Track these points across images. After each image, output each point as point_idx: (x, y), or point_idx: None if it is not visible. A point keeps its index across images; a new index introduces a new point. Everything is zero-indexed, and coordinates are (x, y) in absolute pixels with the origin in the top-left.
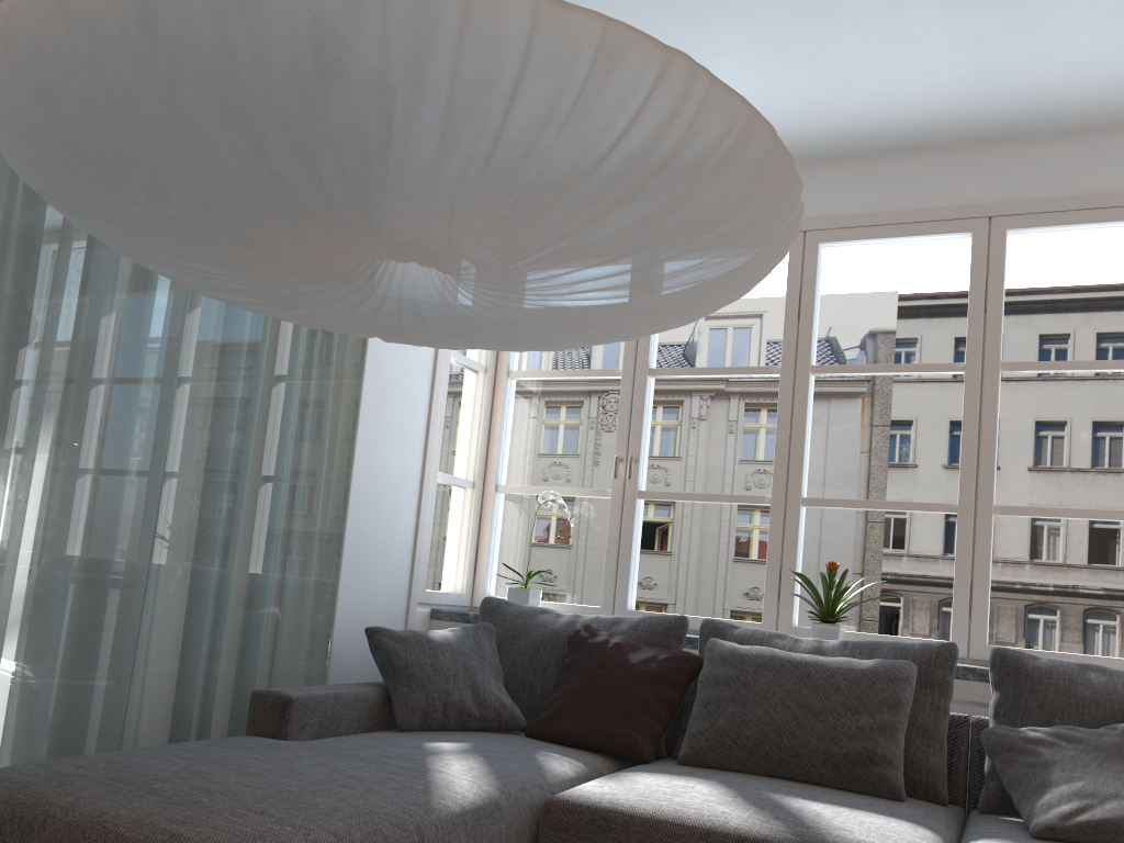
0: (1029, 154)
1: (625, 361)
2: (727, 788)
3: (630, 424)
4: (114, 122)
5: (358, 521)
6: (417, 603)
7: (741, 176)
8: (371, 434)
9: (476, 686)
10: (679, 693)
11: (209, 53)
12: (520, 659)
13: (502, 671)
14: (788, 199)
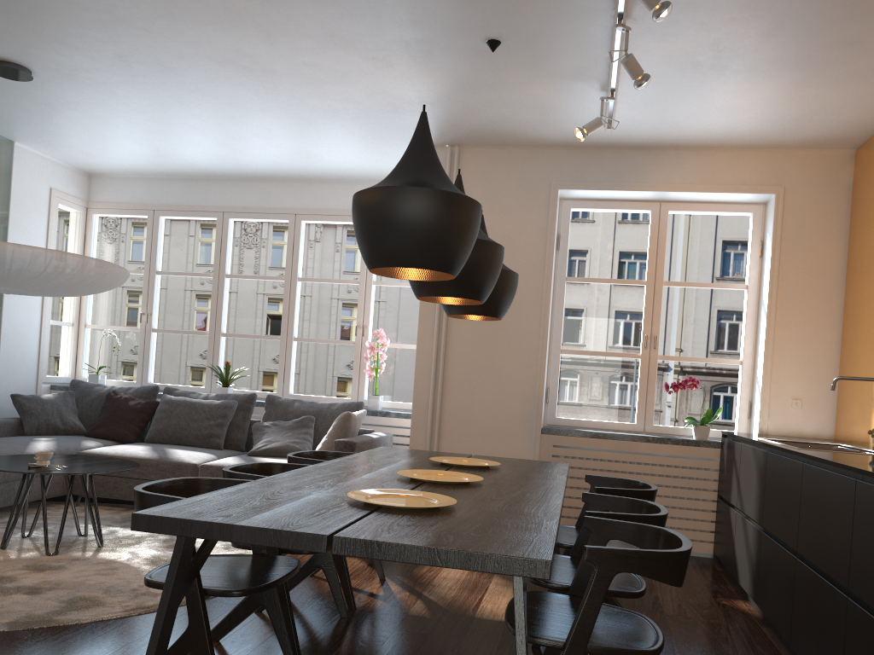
0: (310, 188)
1: (145, 267)
2: (151, 447)
3: (148, 297)
4: None
5: (6, 347)
6: (42, 382)
7: (87, 272)
8: (11, 306)
9: (63, 417)
10: (149, 416)
11: None
12: (86, 405)
13: (77, 411)
14: (109, 272)
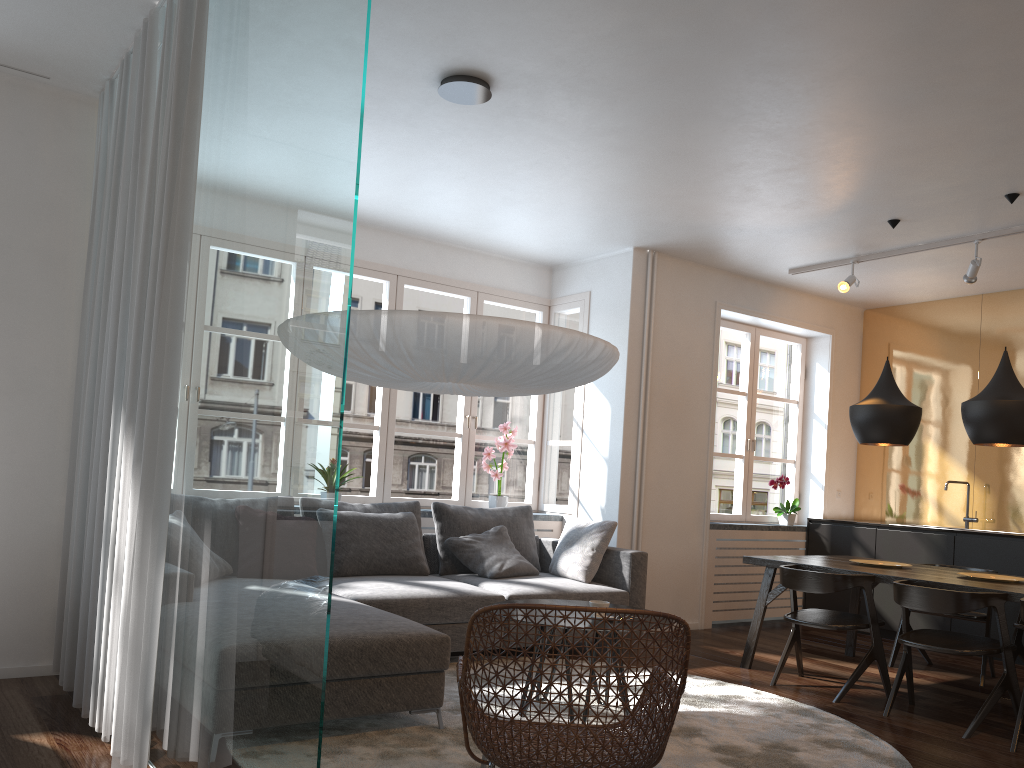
0: (414, 246)
1: None
2: (391, 582)
3: None
4: (511, 362)
5: None
6: None
7: None
8: None
9: None
10: None
11: (568, 360)
12: None
13: None
14: None
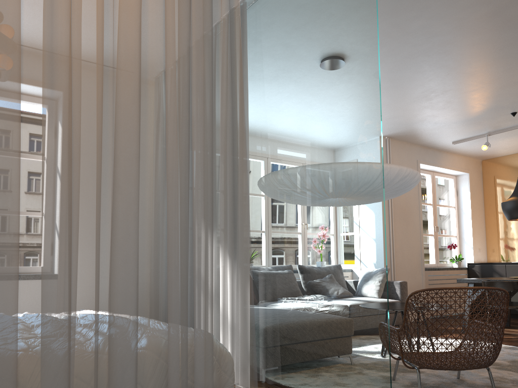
0: None
1: None
2: None
3: None
4: None
5: None
6: None
7: None
8: None
9: None
10: None
11: (405, 181)
12: None
13: None
14: None
